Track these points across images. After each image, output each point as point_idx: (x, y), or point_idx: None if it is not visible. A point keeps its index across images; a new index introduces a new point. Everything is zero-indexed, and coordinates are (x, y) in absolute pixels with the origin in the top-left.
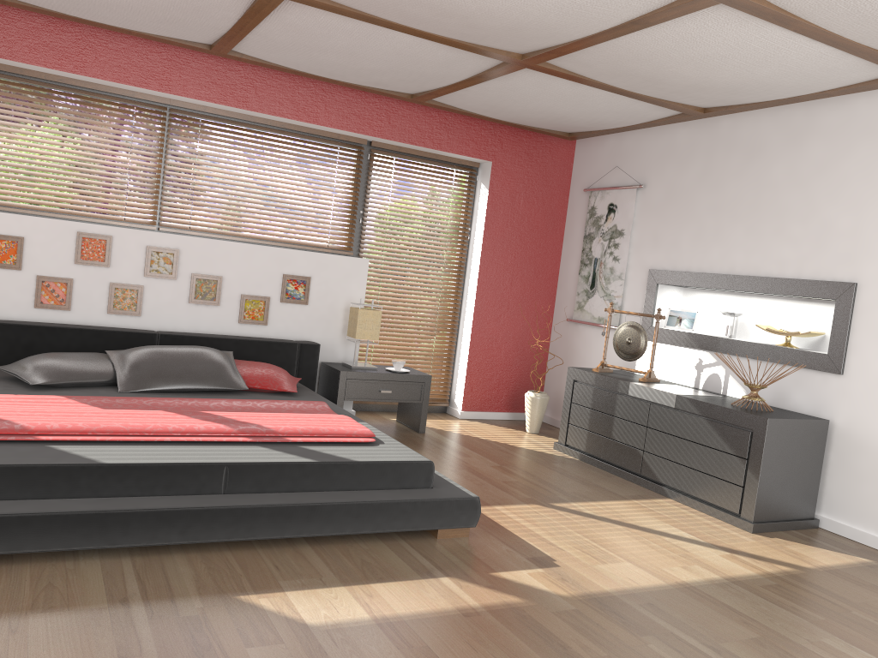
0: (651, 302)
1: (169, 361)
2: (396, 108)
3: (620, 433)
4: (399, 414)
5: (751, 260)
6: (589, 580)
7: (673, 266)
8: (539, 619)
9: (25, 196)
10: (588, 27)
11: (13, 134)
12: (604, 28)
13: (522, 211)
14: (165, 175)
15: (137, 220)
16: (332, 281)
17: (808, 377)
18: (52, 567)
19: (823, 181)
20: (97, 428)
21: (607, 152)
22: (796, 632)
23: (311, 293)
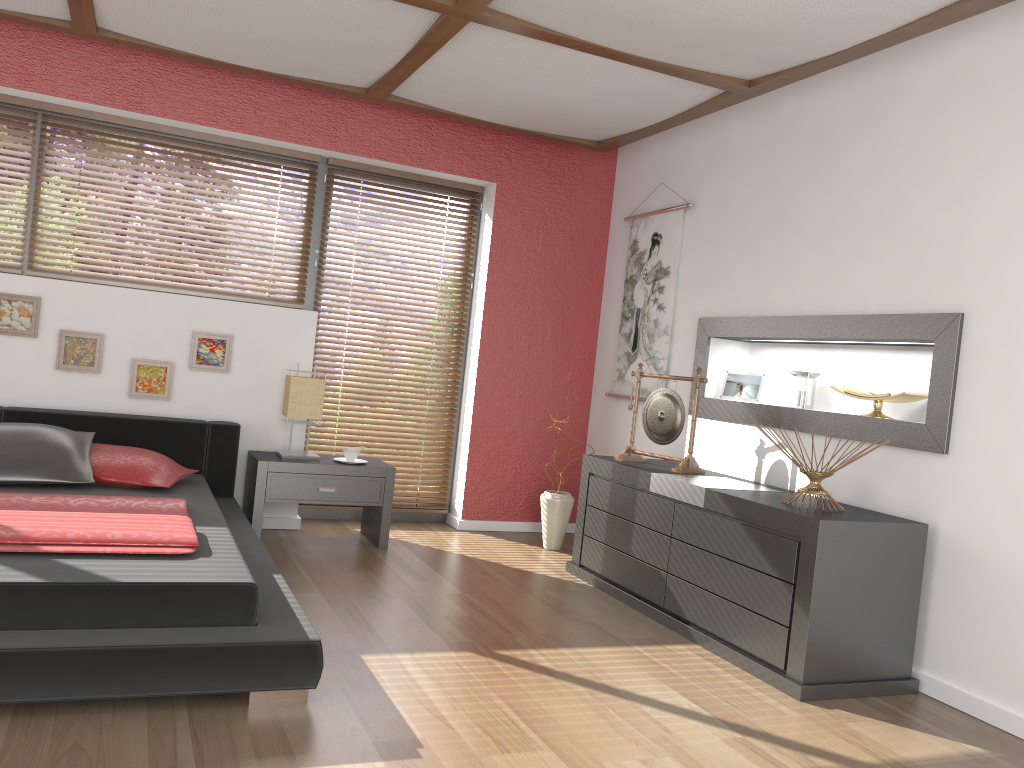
0: (701, 364)
1: None
2: (356, 112)
3: (640, 548)
4: (363, 522)
5: (823, 292)
6: None
7: (728, 311)
8: None
9: None
10: None
11: None
12: None
13: (542, 249)
14: (38, 202)
15: None
16: (264, 341)
17: (901, 460)
18: None
19: (914, 168)
20: None
21: (651, 166)
22: None
23: (234, 357)
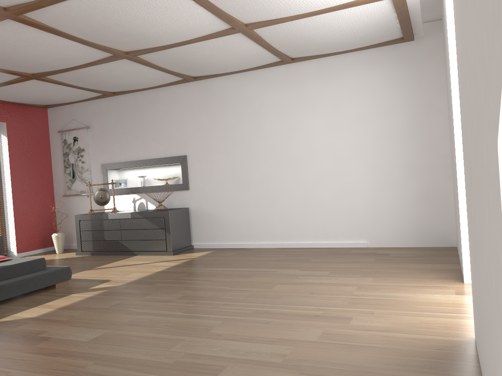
0: (106, 178)
1: None
2: None
3: (108, 237)
4: None
5: (146, 152)
6: (126, 280)
7: (112, 161)
8: (117, 291)
9: None
10: (70, 65)
11: None
12: (76, 65)
13: (27, 146)
14: None
15: None
16: None
17: (178, 194)
18: None
19: (166, 118)
20: None
21: (67, 113)
22: (198, 270)
23: None
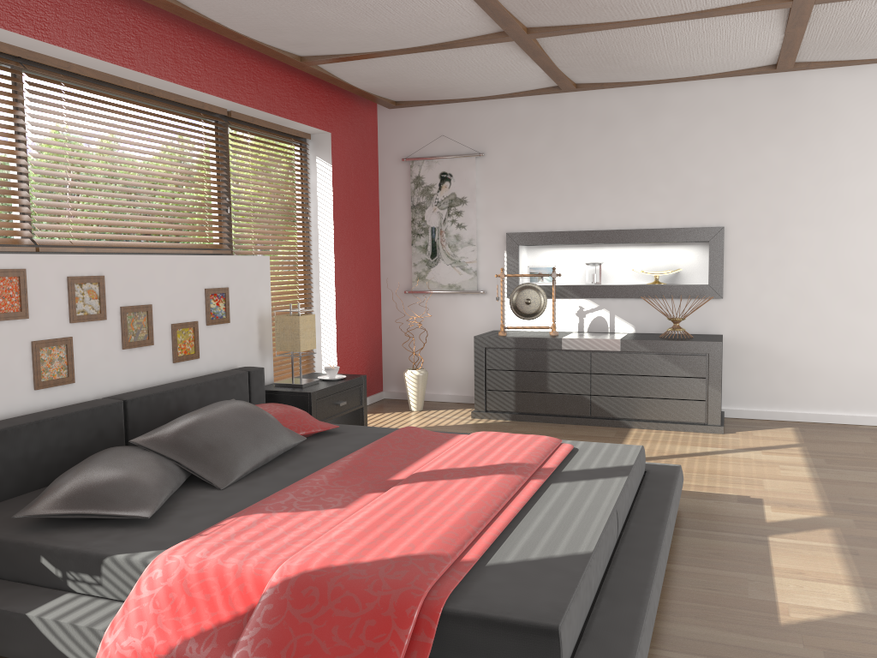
0: (515, 263)
1: (234, 430)
2: (261, 71)
3: (558, 386)
4: None
5: (620, 216)
6: (795, 499)
7: (534, 228)
8: (870, 535)
9: None
10: (658, 13)
11: None
12: (664, 15)
13: (354, 185)
14: (27, 167)
15: (7, 240)
16: (245, 288)
17: (692, 305)
18: None
19: (680, 147)
20: (471, 524)
21: (426, 121)
22: None
23: (230, 307)
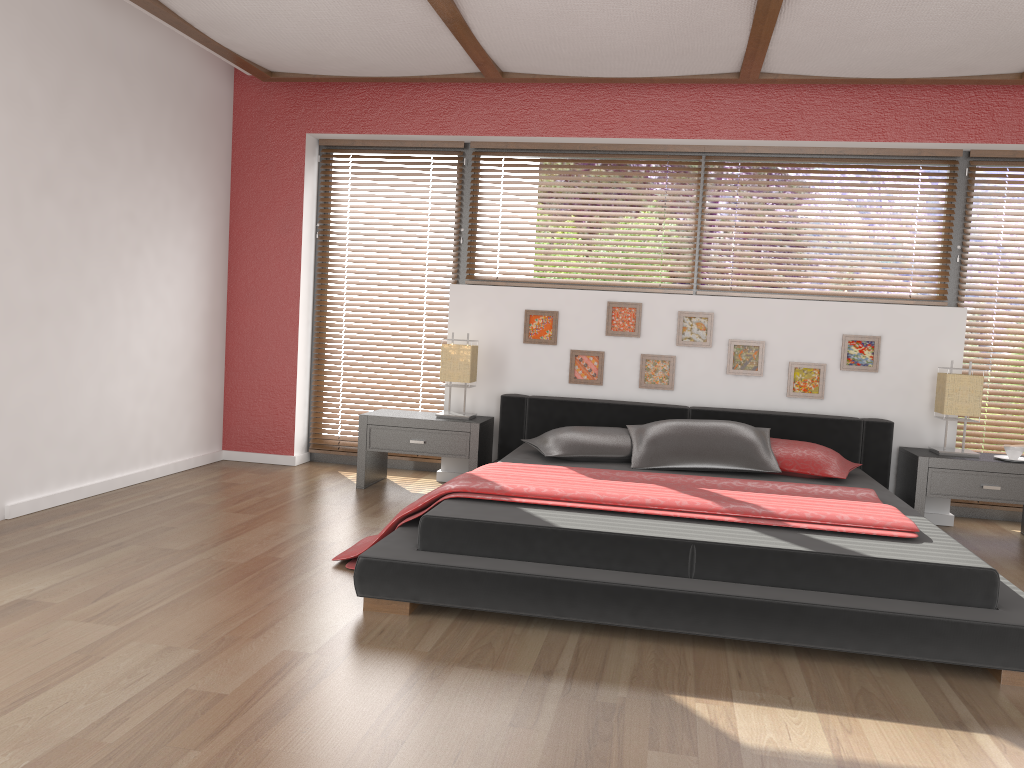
0: None
1: (687, 436)
2: (1003, 98)
3: None
4: None
5: None
6: None
7: None
8: None
9: (563, 271)
10: None
11: (552, 211)
12: None
13: None
14: (702, 231)
15: (672, 285)
16: (911, 340)
17: None
18: (500, 629)
19: None
20: (570, 494)
21: None
22: None
23: (882, 357)
